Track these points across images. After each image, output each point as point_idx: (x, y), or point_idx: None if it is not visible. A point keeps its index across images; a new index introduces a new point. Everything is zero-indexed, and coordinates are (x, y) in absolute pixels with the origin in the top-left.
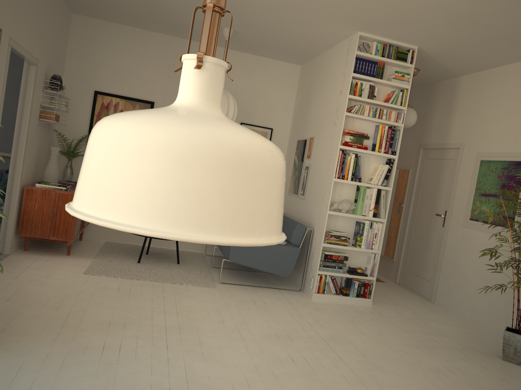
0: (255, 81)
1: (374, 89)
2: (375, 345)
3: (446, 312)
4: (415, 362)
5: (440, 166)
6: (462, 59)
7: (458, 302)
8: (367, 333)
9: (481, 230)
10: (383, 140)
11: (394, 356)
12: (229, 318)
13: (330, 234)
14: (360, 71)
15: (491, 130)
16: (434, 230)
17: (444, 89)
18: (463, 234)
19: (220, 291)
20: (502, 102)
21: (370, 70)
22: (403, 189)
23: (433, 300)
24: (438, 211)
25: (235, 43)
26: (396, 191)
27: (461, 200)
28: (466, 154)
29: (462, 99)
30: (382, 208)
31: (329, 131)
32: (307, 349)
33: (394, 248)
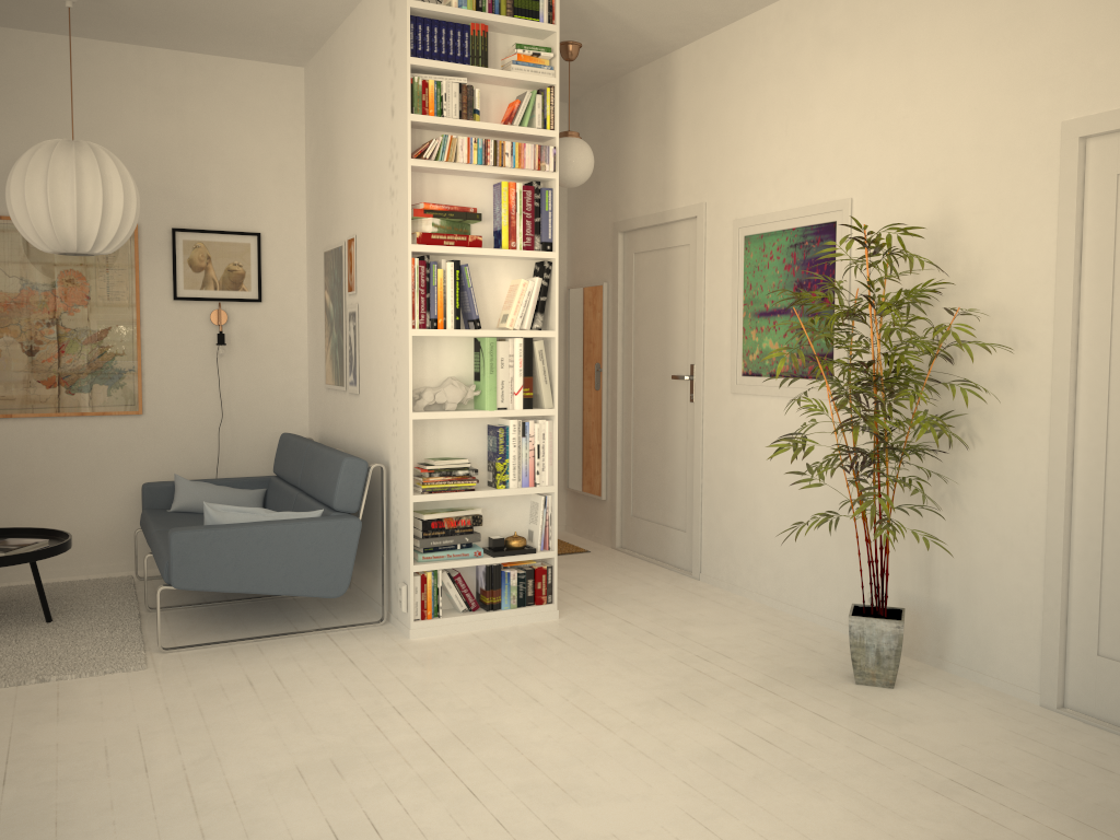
0: (190, 118)
1: (472, 94)
2: (564, 726)
3: (727, 594)
4: (662, 747)
5: (665, 266)
6: (668, 4)
7: (749, 566)
8: (544, 697)
9: (770, 394)
10: (517, 219)
11: (611, 744)
12: (167, 753)
13: (428, 470)
14: (430, 52)
15: (756, 164)
16: (675, 414)
17: (646, 87)
18: (734, 411)
19: (157, 676)
20: (769, 96)
21: (454, 48)
22: (596, 332)
23: (698, 572)
24: (676, 369)
25: (109, 20)
26: (583, 340)
27: (720, 335)
28: (714, 227)
29: (685, 103)
30: (544, 384)
31: (385, 215)
32: (383, 788)
33: (599, 469)
